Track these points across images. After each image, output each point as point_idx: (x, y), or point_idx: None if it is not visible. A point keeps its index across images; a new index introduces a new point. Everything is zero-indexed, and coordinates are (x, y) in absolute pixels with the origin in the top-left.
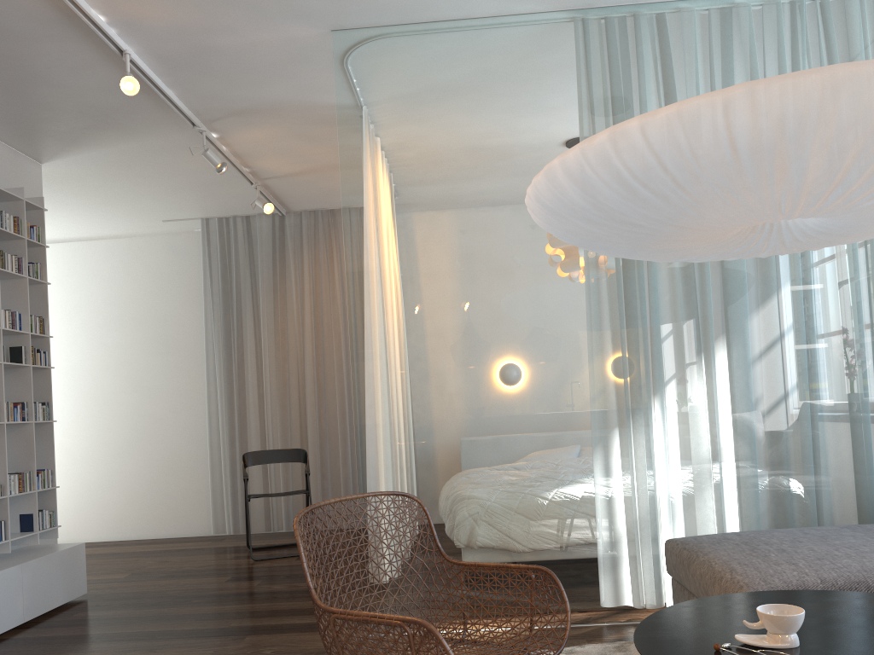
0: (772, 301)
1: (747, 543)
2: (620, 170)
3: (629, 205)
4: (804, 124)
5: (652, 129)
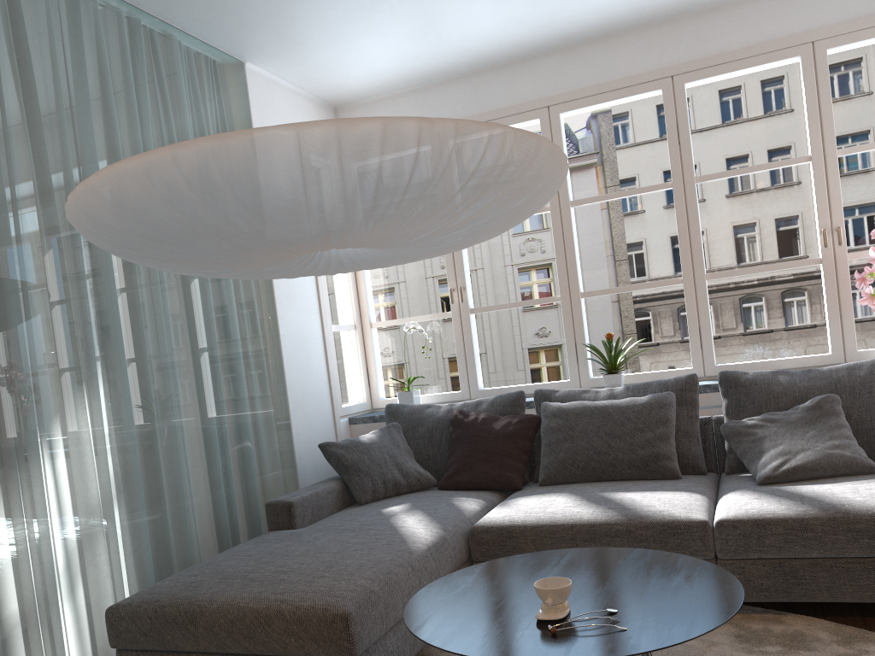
0: (148, 326)
1: (230, 578)
2: (368, 167)
3: (334, 205)
4: (514, 174)
5: (428, 136)
